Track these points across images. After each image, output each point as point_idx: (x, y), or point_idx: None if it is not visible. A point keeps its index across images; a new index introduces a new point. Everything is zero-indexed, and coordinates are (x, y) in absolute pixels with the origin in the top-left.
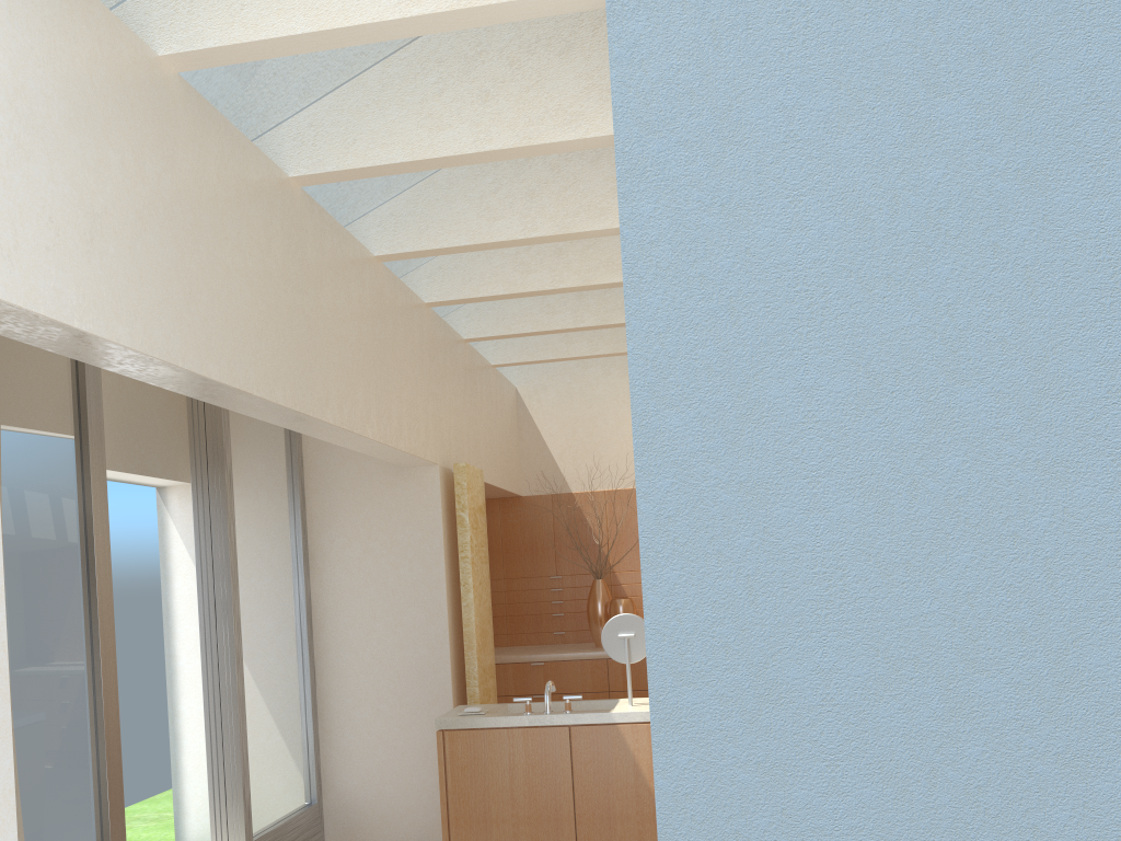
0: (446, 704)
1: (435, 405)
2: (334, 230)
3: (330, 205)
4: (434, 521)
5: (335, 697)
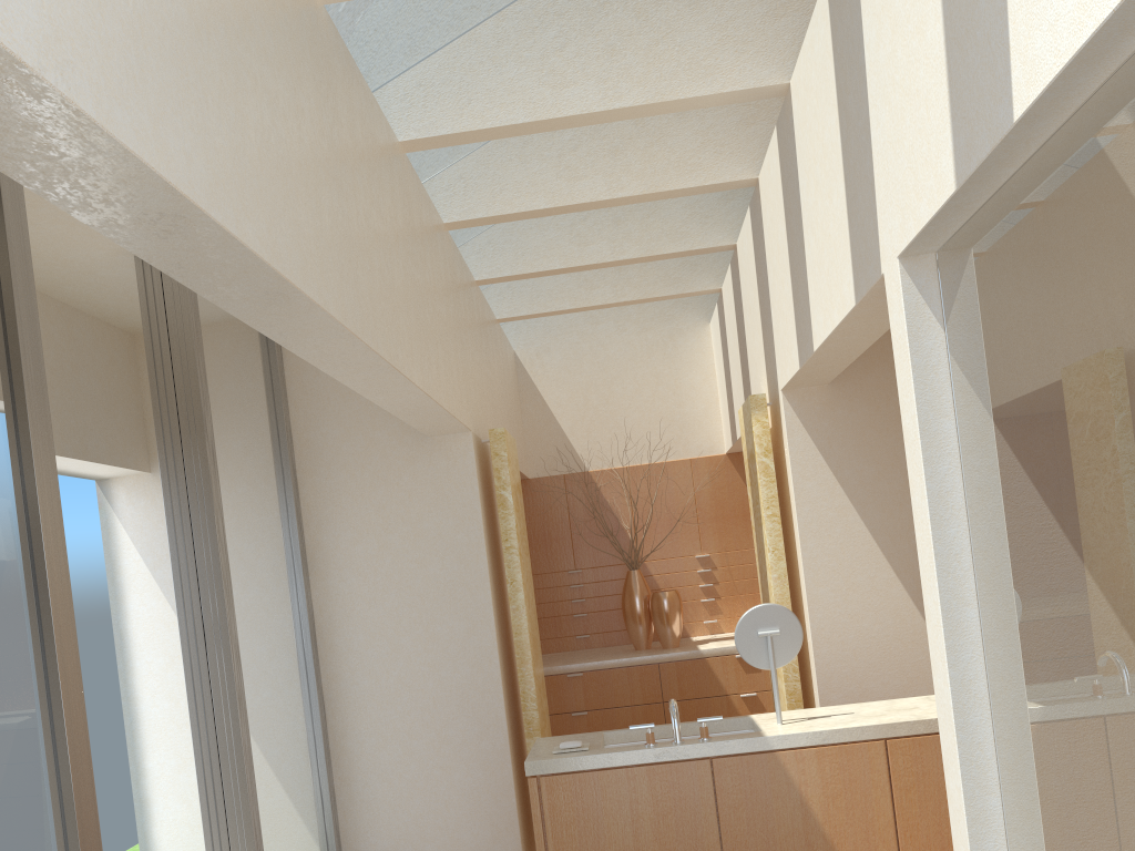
0: (499, 736)
1: (462, 355)
2: (361, 86)
3: None
4: (469, 504)
5: (353, 736)
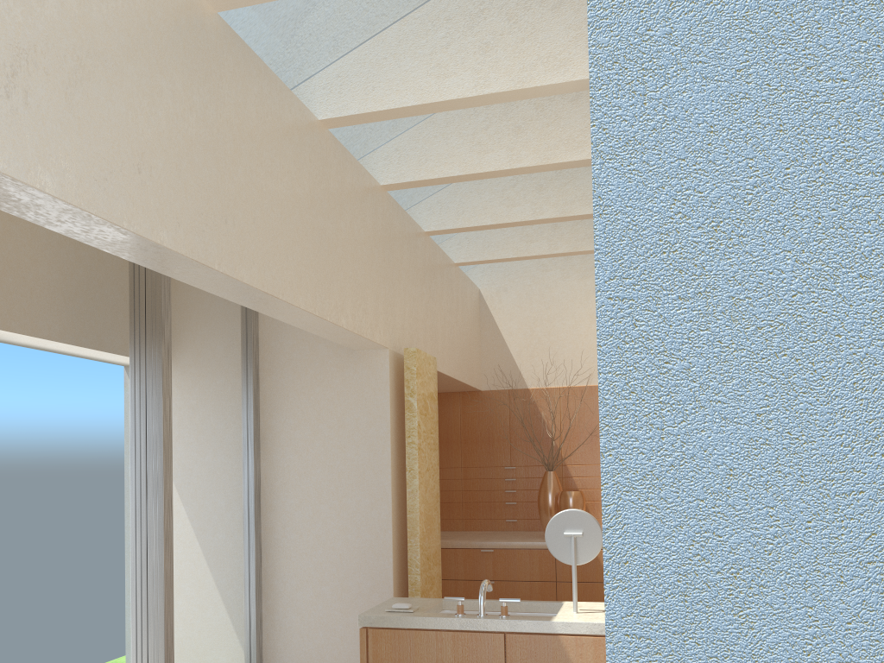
0: (386, 591)
1: (387, 289)
2: (264, 76)
3: (269, 60)
4: (381, 405)
5: (279, 577)
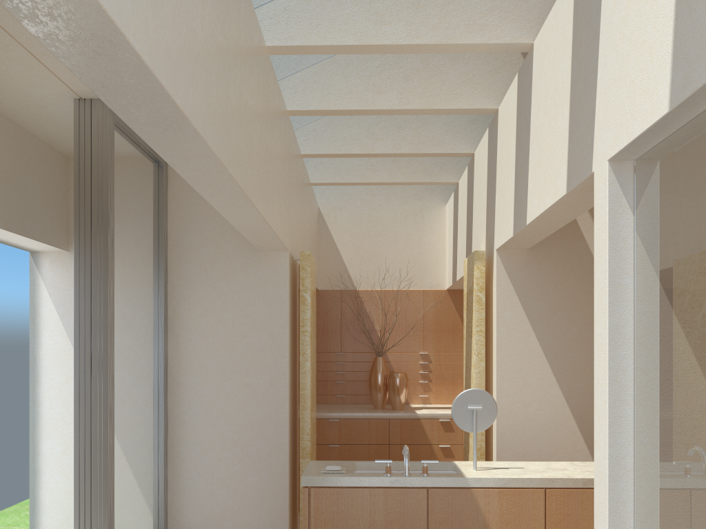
0: (282, 455)
1: (288, 200)
2: None
3: None
4: (281, 299)
5: (184, 444)
